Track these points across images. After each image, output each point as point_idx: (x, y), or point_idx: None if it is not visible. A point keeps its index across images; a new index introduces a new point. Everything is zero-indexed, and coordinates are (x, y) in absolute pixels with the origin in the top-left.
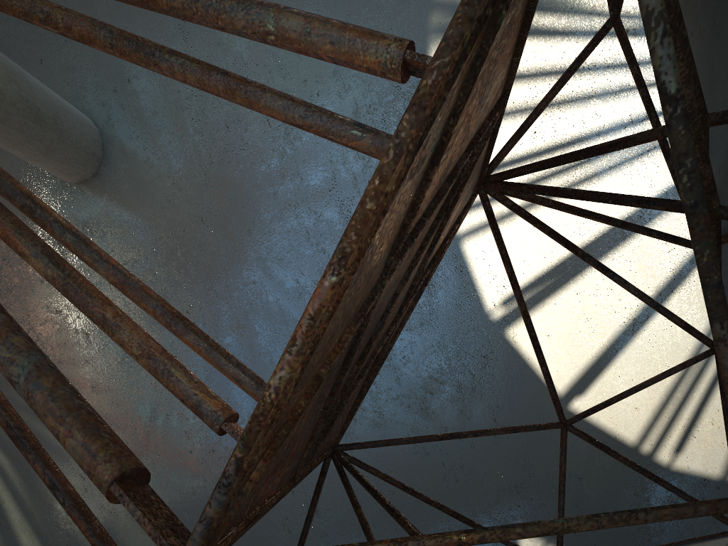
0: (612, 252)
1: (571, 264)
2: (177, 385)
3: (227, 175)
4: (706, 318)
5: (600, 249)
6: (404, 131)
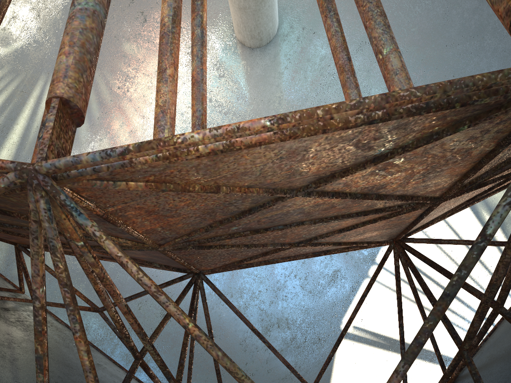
0: (419, 360)
1: (398, 344)
2: None
3: None
4: None
5: None
6: (368, 100)
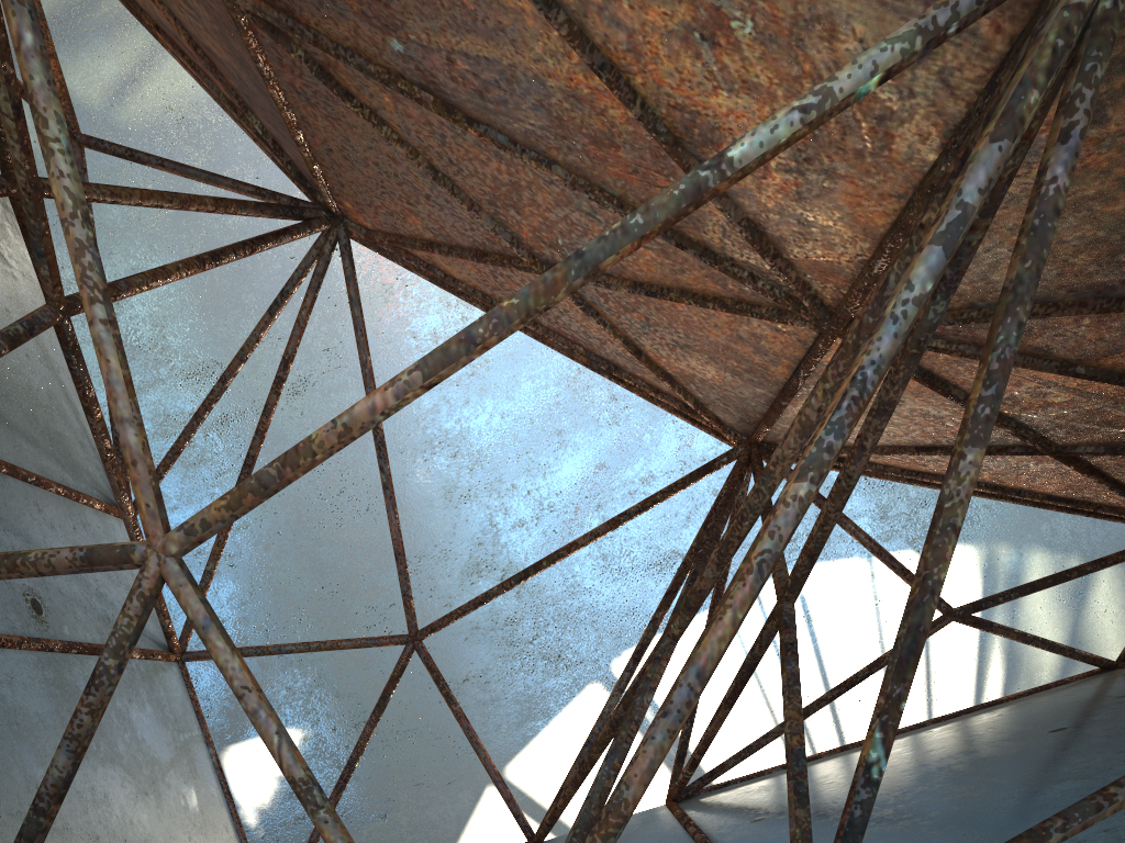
0: None
1: None
2: None
3: None
4: None
5: None
6: None
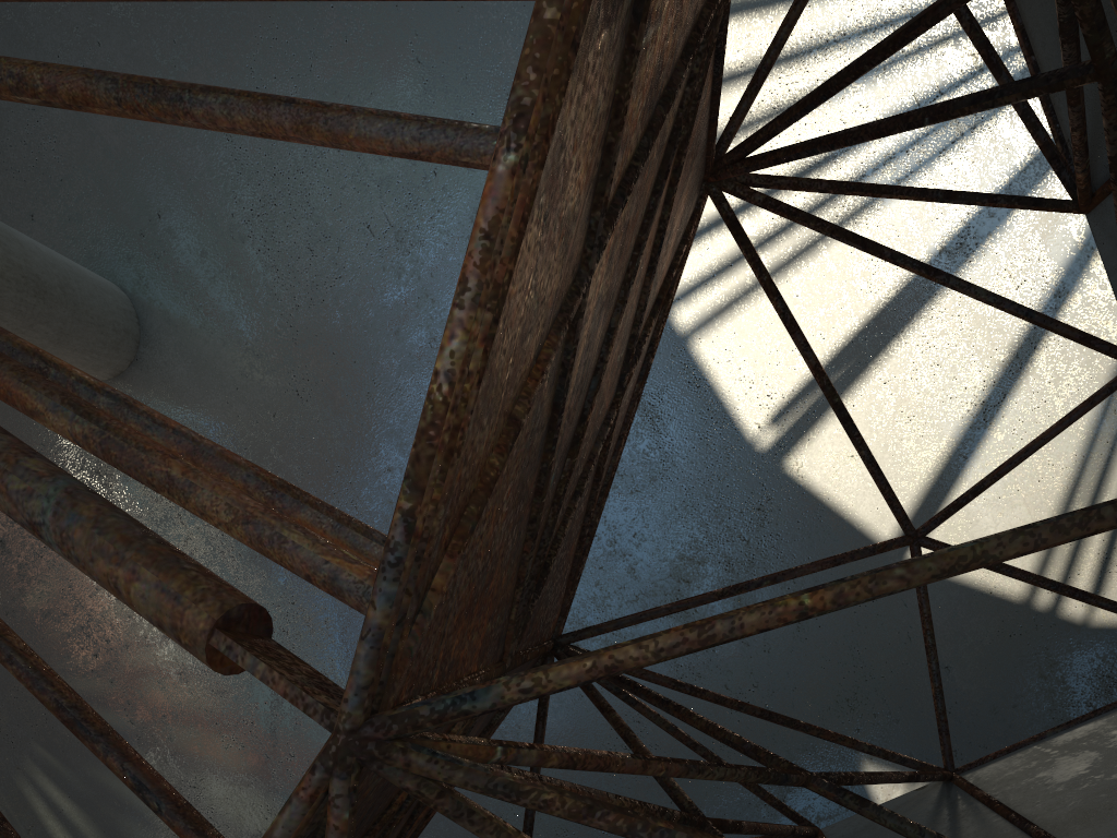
0: (927, 307)
1: (866, 339)
2: (296, 554)
3: (324, 321)
4: (1099, 378)
5: (907, 307)
6: None
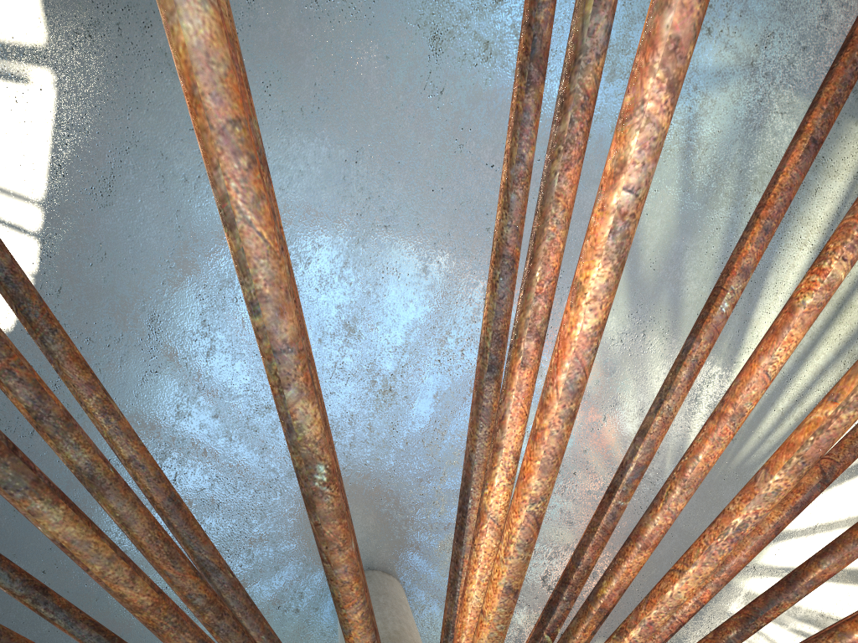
0: None
1: None
2: None
3: (250, 468)
4: None
5: None
6: None
